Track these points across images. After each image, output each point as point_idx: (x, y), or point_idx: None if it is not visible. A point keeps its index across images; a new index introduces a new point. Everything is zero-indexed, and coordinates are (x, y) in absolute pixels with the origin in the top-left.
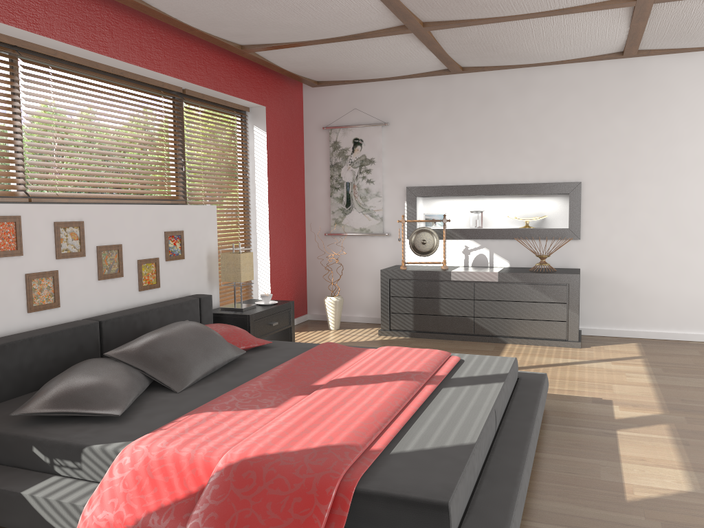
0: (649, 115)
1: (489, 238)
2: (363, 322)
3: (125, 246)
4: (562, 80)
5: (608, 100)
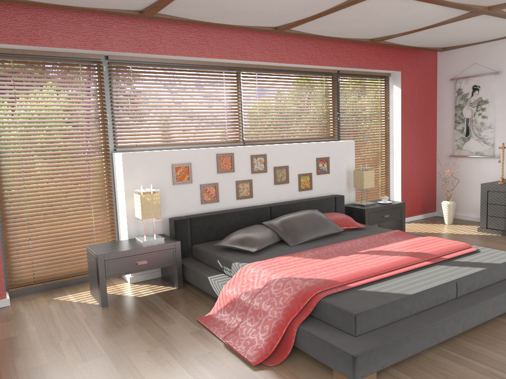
0: None
1: None
2: (475, 221)
3: (290, 166)
4: None
5: None
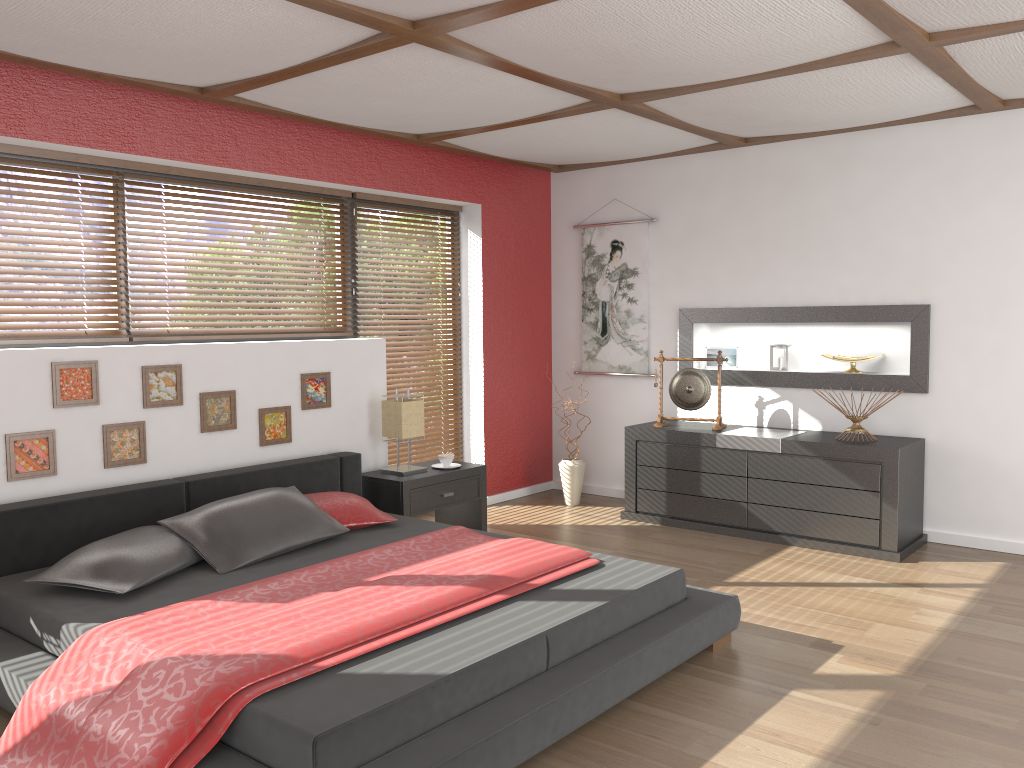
0: None
1: (791, 387)
2: (621, 498)
3: (241, 392)
4: (901, 149)
5: (973, 176)
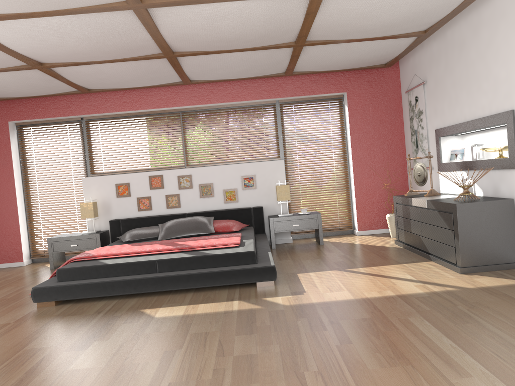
0: None
1: (470, 170)
2: None
3: (215, 183)
4: (495, 12)
5: None
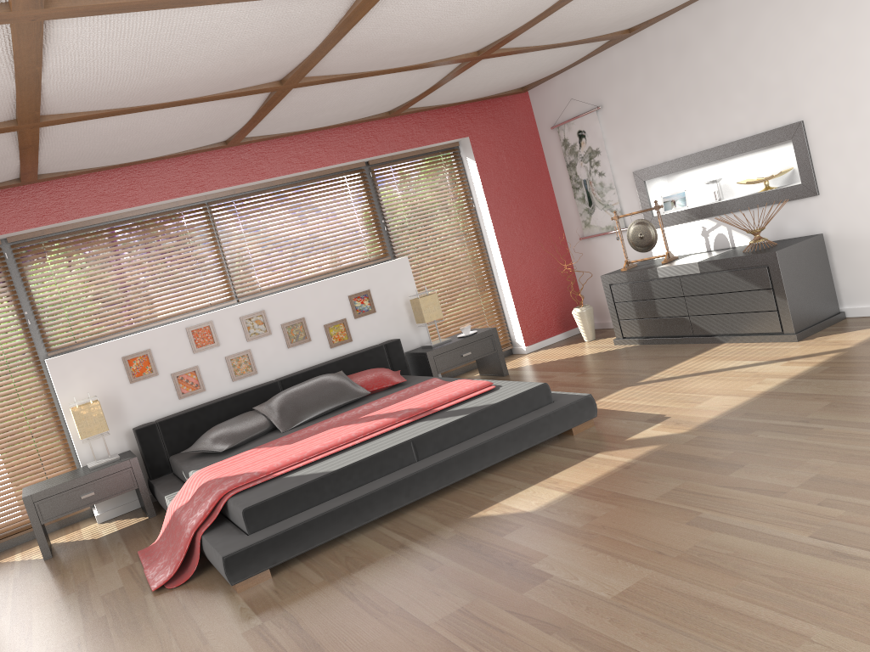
0: (863, 6)
1: (721, 214)
2: None
3: (308, 317)
4: None
5: (808, 3)
